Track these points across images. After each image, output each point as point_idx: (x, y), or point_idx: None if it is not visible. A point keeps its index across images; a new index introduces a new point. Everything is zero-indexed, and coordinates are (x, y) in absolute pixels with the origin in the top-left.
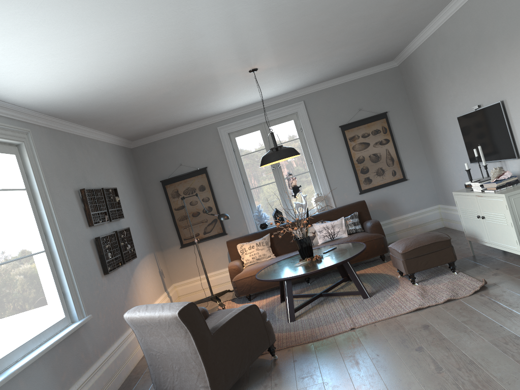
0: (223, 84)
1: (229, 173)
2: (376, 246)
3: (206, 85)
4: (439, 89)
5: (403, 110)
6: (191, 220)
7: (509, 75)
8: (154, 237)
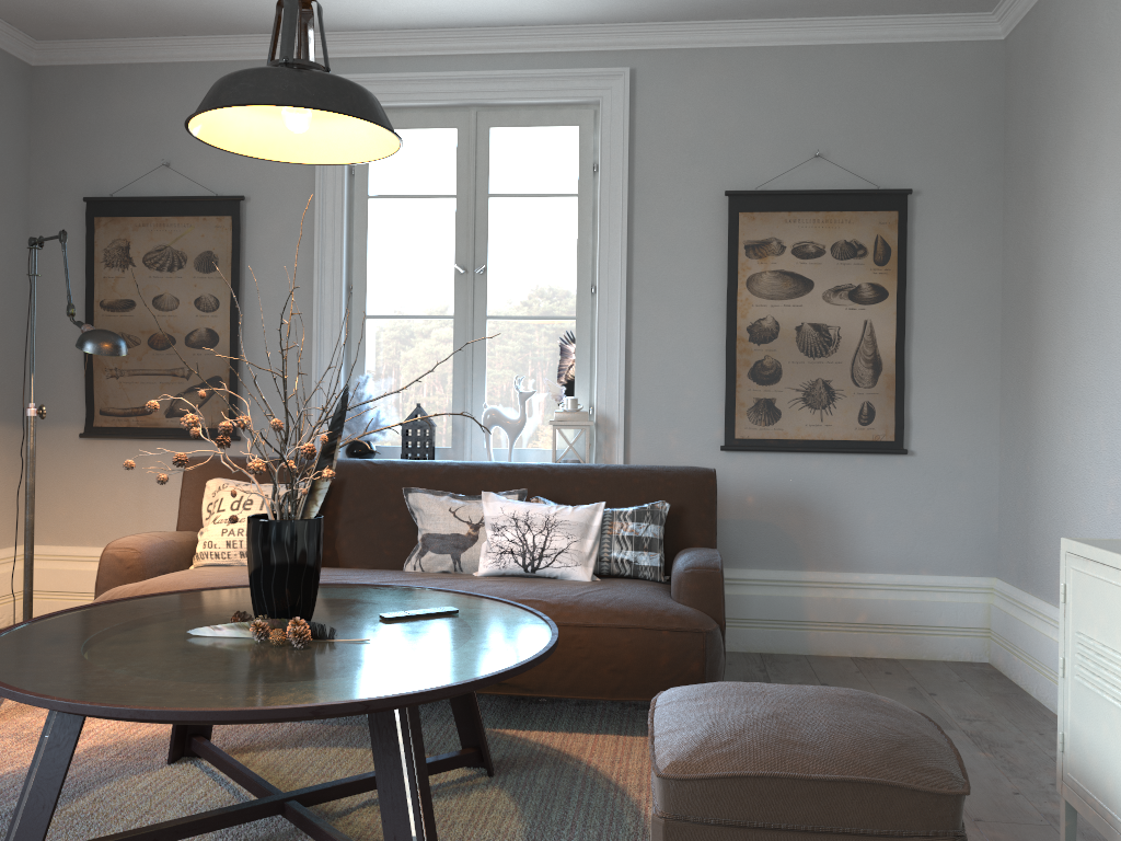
0: None
1: (310, 241)
2: (666, 658)
3: None
4: None
5: (975, 204)
6: (141, 357)
7: None
8: None
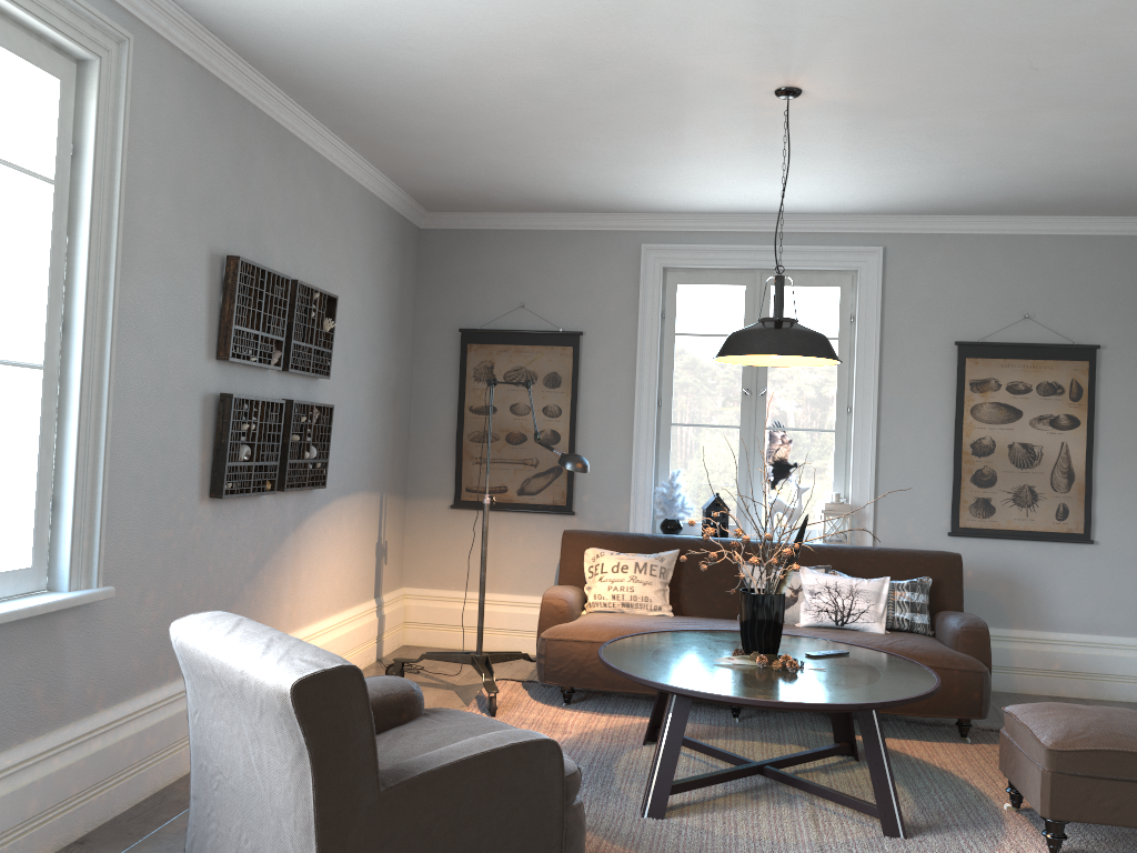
0: (692, 111)
1: (631, 366)
2: (957, 688)
3: (647, 94)
4: None
5: None
6: (500, 450)
7: None
8: (398, 458)
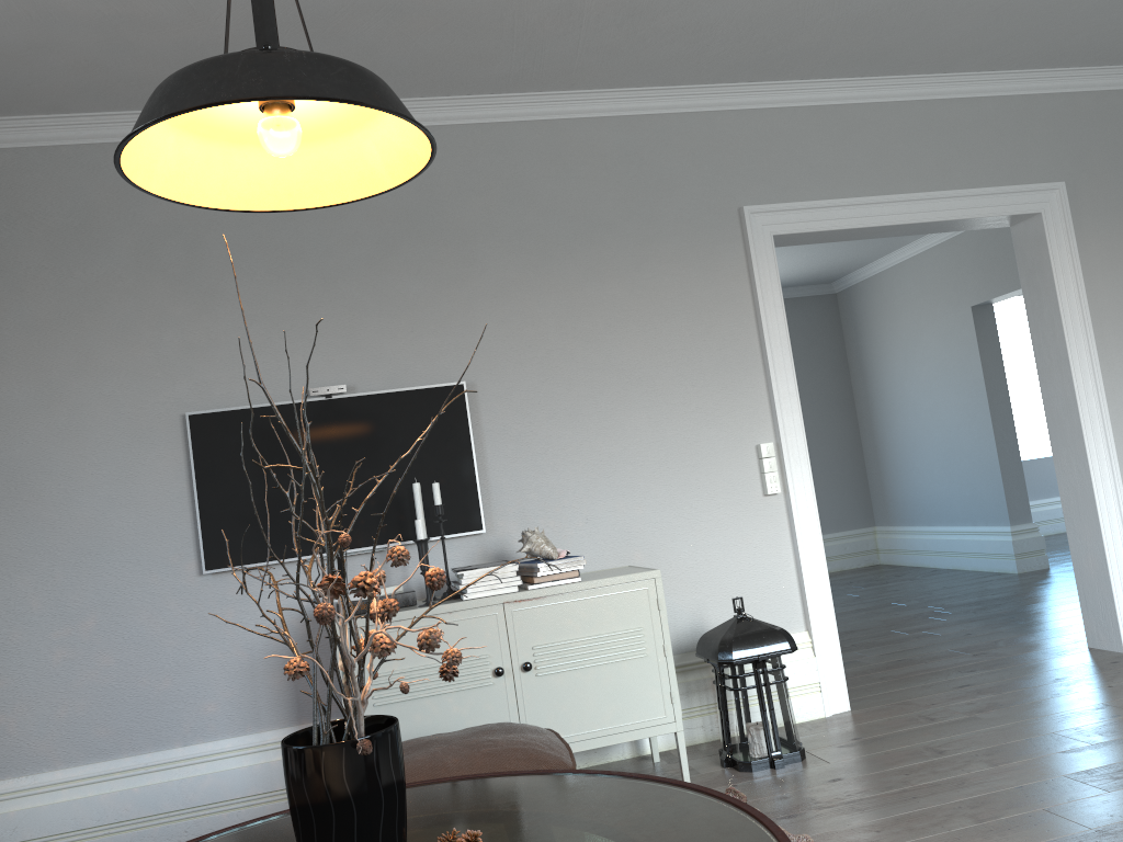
0: None
1: None
2: None
3: None
4: (80, 314)
5: None
6: None
7: (508, 329)
8: None
